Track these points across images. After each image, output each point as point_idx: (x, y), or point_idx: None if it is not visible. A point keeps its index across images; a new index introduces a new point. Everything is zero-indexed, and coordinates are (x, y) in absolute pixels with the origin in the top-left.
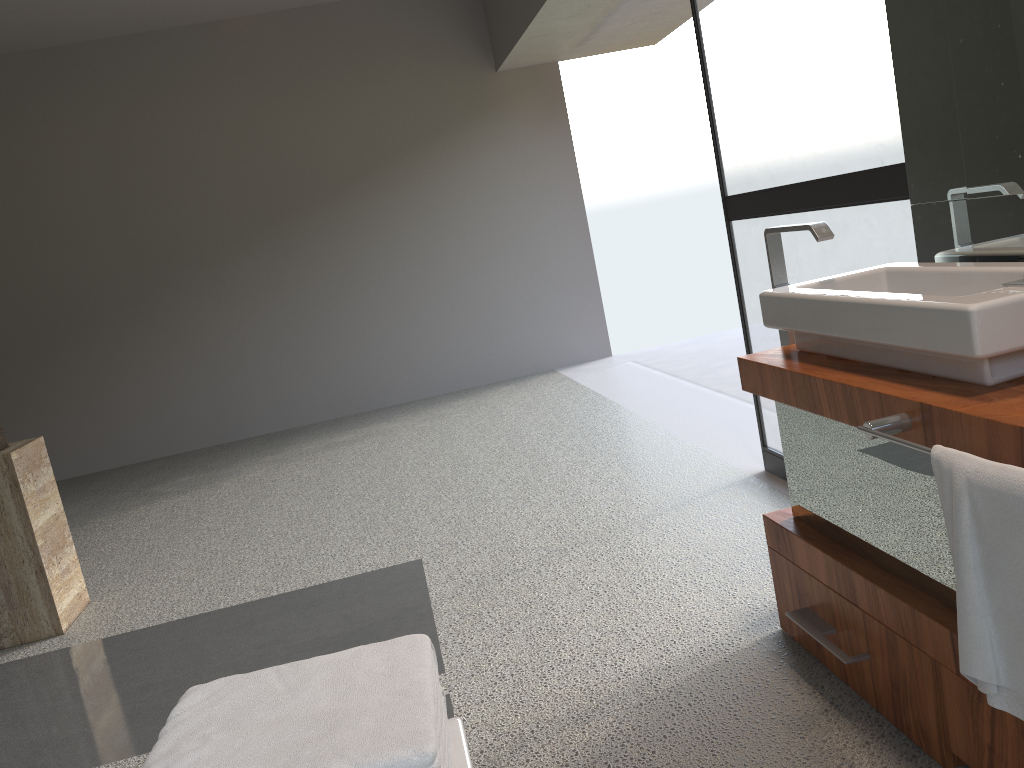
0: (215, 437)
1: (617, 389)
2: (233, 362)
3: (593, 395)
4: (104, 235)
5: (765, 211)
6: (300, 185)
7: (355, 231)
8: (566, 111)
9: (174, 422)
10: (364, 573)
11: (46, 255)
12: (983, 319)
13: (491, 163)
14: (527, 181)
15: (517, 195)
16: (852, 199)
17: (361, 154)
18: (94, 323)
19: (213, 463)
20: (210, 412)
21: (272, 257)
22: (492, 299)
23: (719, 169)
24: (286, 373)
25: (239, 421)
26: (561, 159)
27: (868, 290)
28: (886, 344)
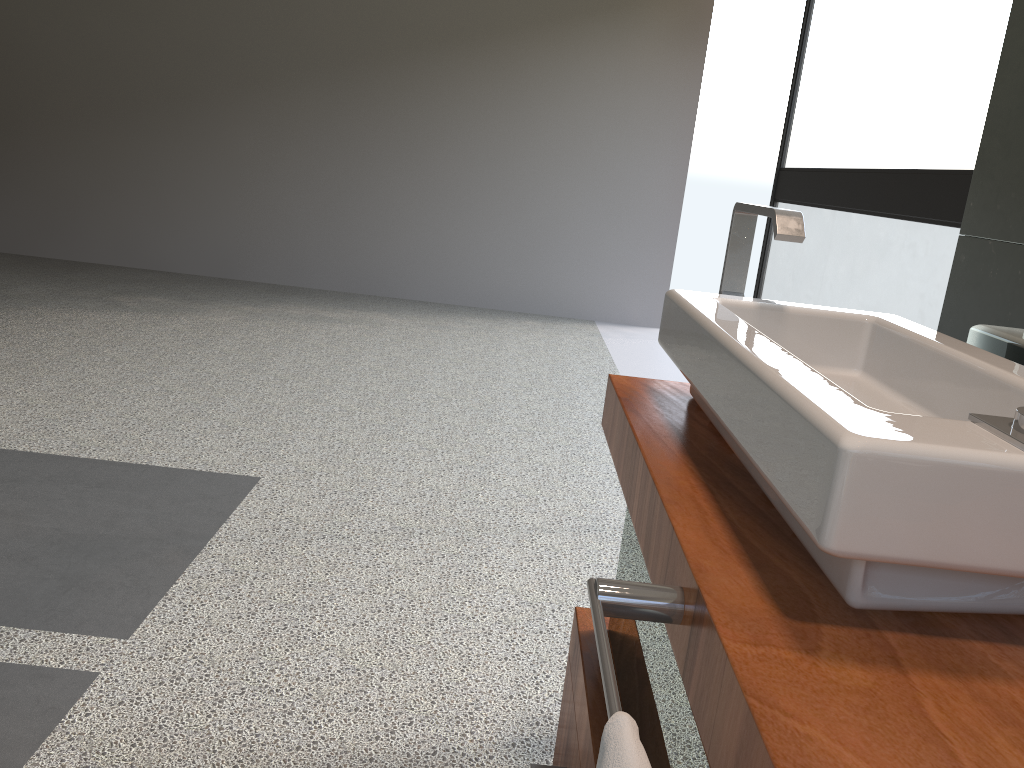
0: (221, 269)
1: (636, 365)
2: (262, 198)
3: (607, 363)
4: (170, 19)
5: (811, 199)
6: (388, 30)
7: (431, 100)
8: (707, 40)
9: (185, 239)
10: (190, 470)
11: (107, 21)
12: (864, 476)
13: (603, 72)
14: (636, 106)
15: (619, 118)
16: (905, 209)
17: (464, 17)
18: (134, 109)
19: (196, 294)
20: (223, 242)
21: (335, 100)
22: (553, 223)
23: (785, 129)
24: (312, 228)
25: (250, 261)
26: (682, 93)
27: (835, 343)
28: (738, 444)
